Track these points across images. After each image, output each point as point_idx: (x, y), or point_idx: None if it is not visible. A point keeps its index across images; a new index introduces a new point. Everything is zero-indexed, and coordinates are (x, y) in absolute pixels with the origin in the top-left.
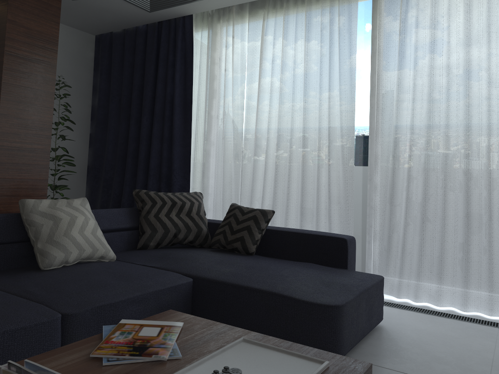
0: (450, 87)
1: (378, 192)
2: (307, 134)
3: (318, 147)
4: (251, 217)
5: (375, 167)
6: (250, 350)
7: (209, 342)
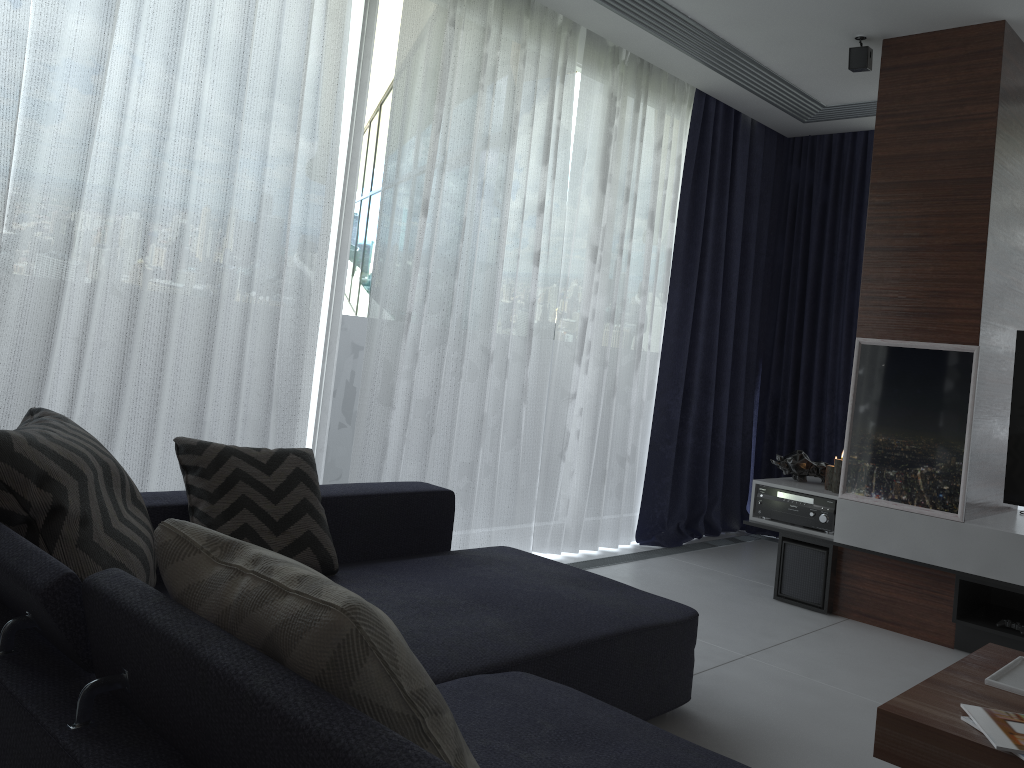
0: (482, 205)
1: (366, 381)
2: (229, 234)
3: (250, 271)
4: (294, 477)
5: (369, 331)
6: (1021, 684)
7: (1012, 702)
